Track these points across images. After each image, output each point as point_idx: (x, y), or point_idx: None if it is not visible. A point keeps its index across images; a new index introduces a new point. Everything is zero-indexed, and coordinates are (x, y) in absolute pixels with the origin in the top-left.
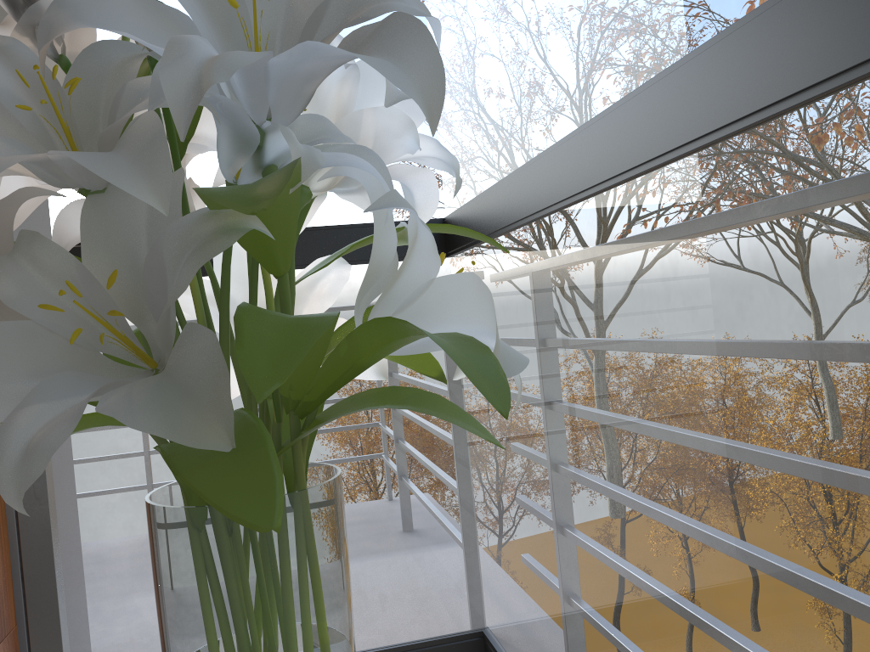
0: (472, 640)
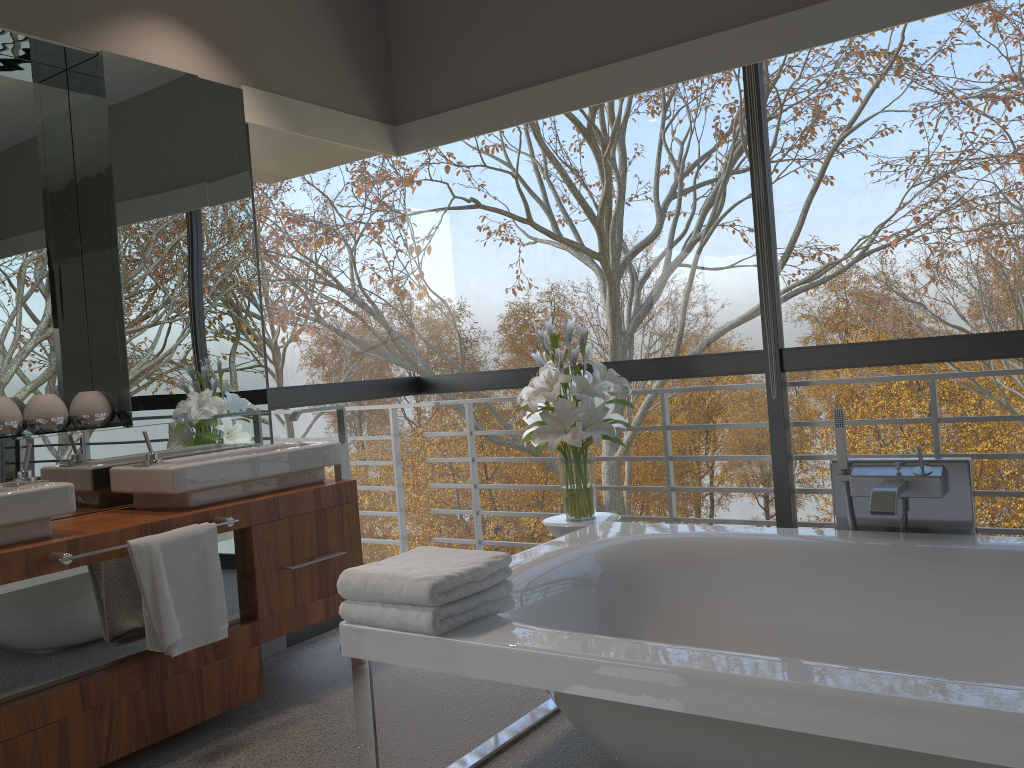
0: None
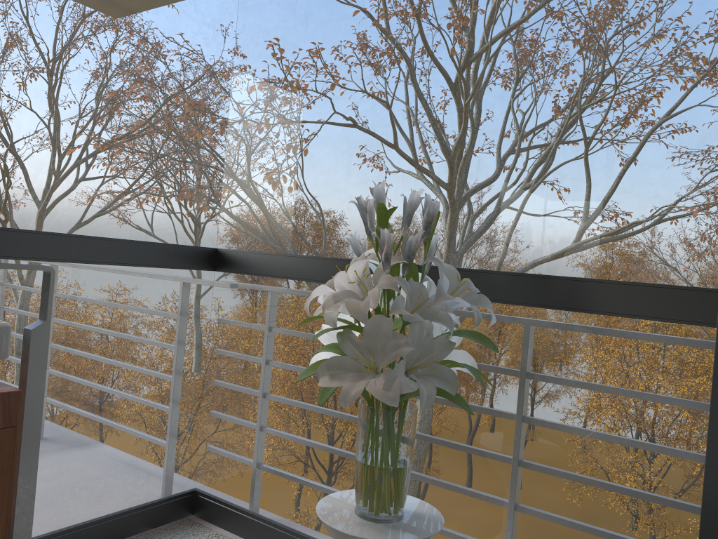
0: (189, 495)
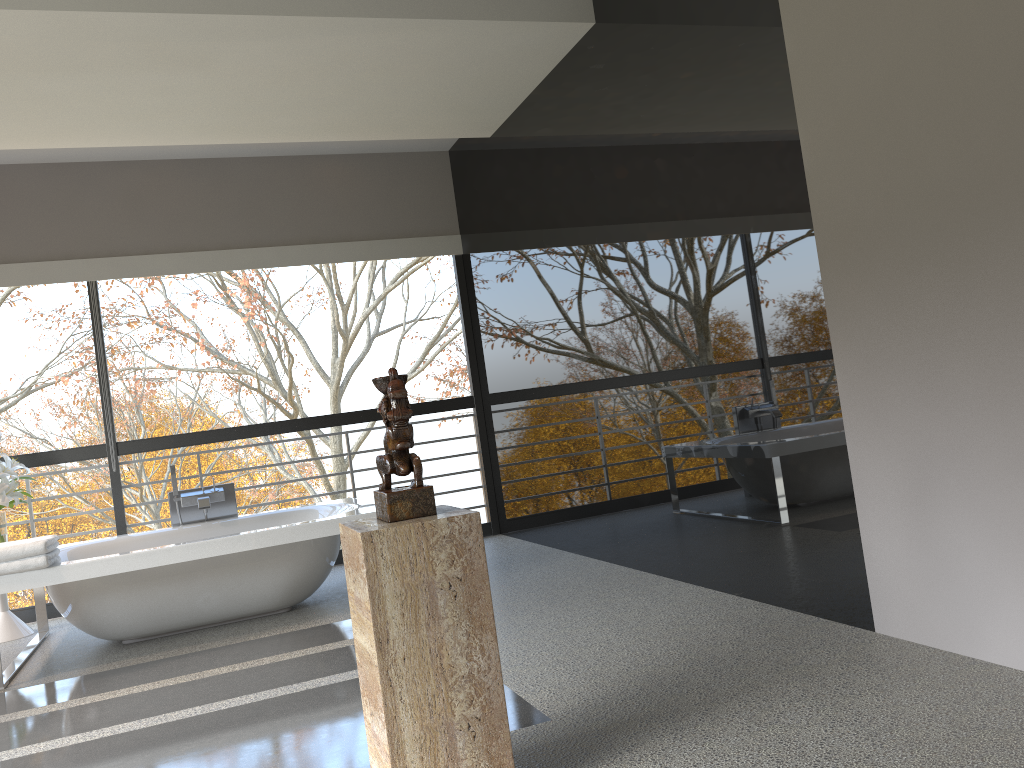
0: None
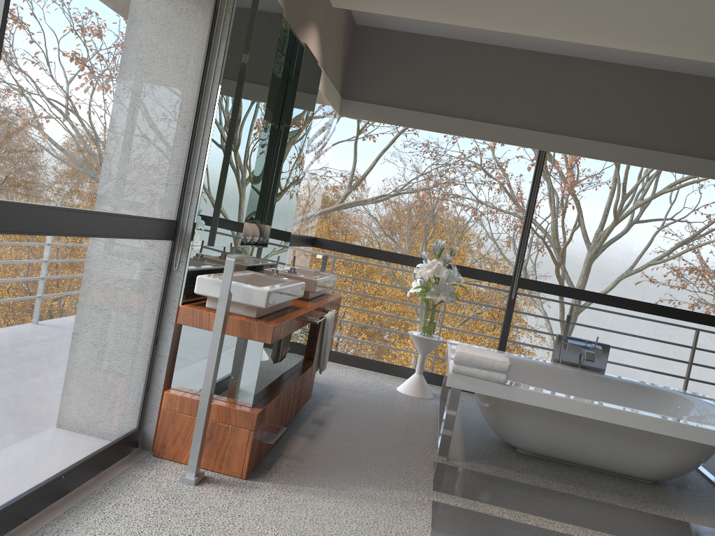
0: None
